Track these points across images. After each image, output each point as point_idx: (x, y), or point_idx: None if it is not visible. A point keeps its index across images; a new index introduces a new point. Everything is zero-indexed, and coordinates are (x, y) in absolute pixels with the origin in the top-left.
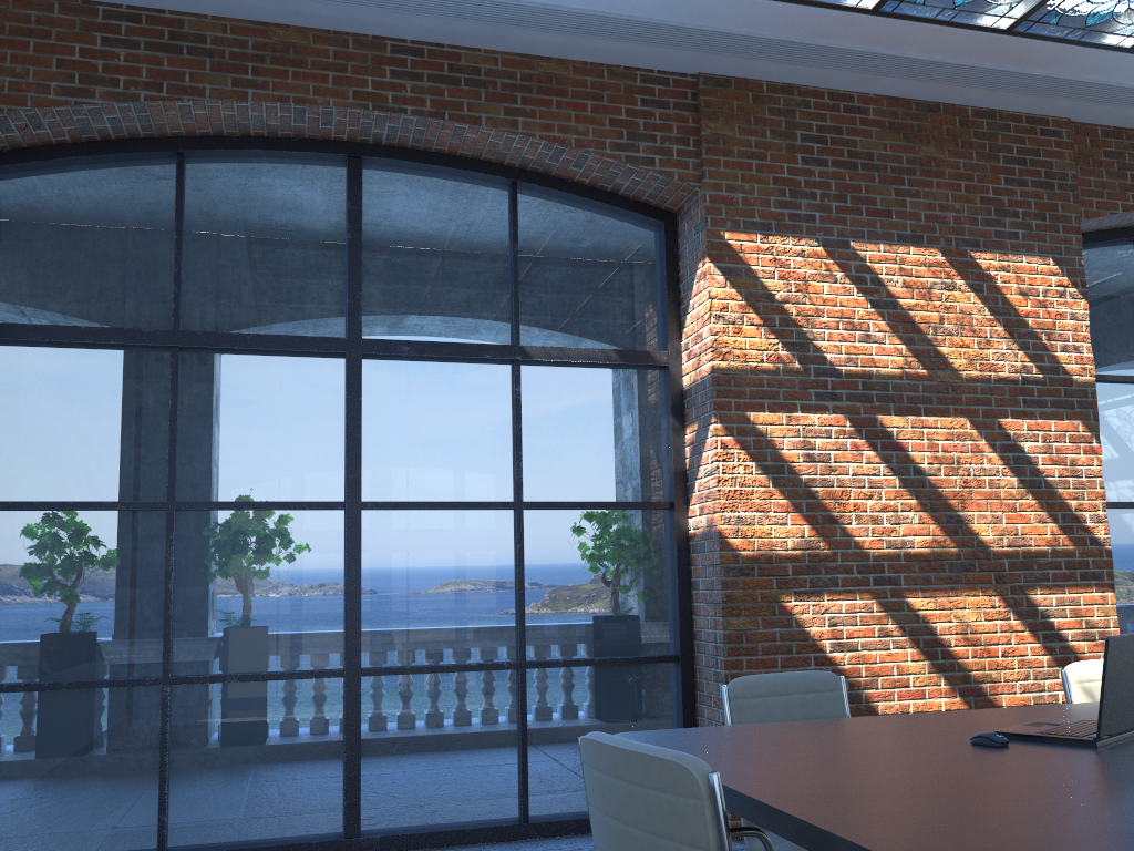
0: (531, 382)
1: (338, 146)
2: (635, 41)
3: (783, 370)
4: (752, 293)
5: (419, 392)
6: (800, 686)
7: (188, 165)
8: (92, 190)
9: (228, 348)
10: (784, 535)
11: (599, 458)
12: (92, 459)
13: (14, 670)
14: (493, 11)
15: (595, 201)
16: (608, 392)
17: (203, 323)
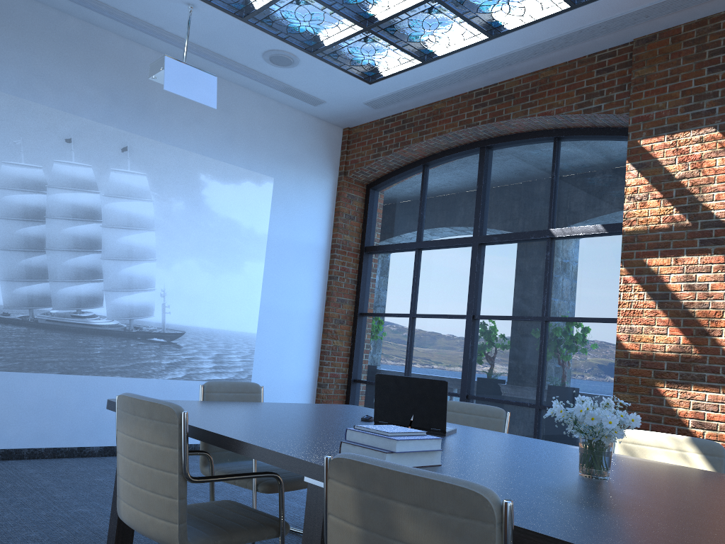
0: (557, 249)
1: (475, 144)
2: (570, 45)
3: (675, 227)
4: (656, 177)
5: (503, 260)
6: (477, 411)
7: (428, 169)
8: (399, 188)
9: (432, 247)
10: (663, 342)
11: (592, 291)
12: (392, 296)
13: (368, 376)
14: (492, 65)
15: (597, 135)
16: (601, 251)
17: (427, 237)
